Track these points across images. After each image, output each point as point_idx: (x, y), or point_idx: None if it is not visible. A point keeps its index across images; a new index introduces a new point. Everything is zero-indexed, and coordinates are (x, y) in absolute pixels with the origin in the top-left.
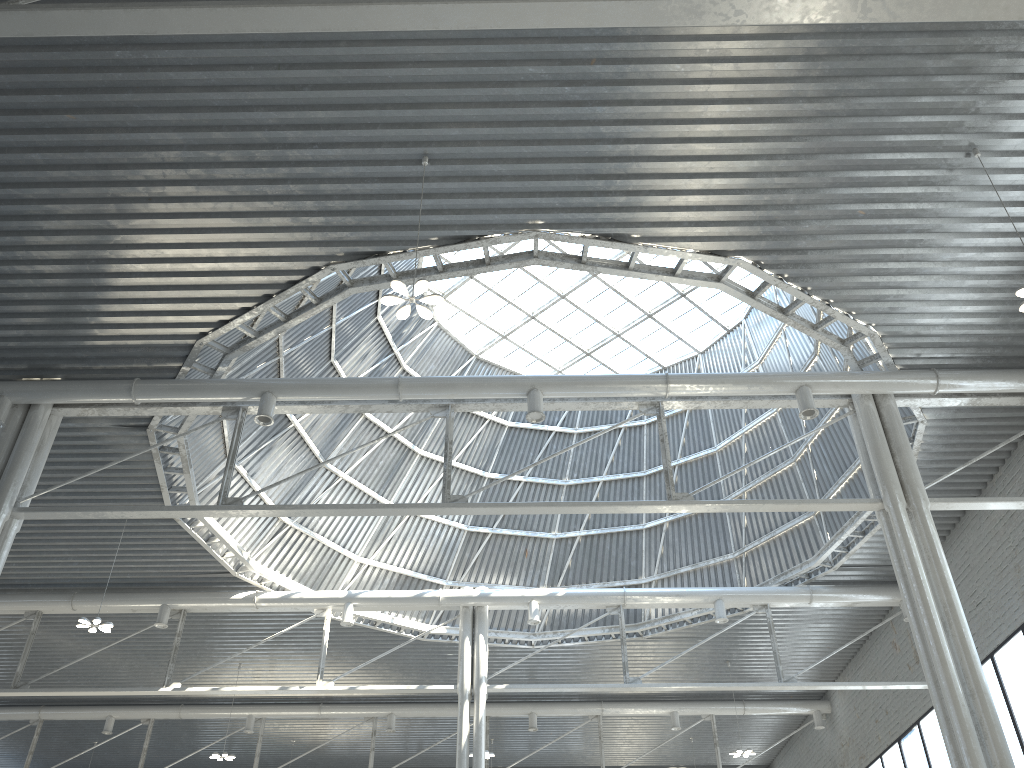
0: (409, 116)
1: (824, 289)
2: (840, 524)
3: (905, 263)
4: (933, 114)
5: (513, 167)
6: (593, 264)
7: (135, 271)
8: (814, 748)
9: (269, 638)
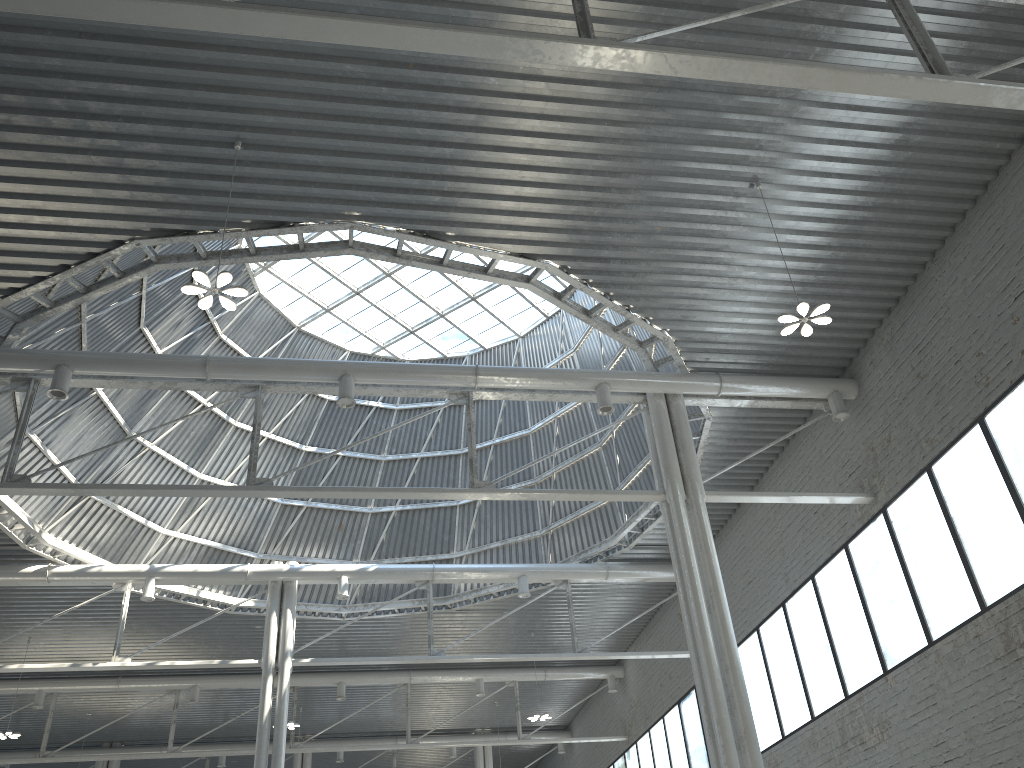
0: (222, 99)
1: (624, 295)
2: (637, 506)
3: (696, 277)
4: (723, 147)
5: (329, 159)
6: (408, 258)
7: None
8: (608, 709)
9: (61, 613)
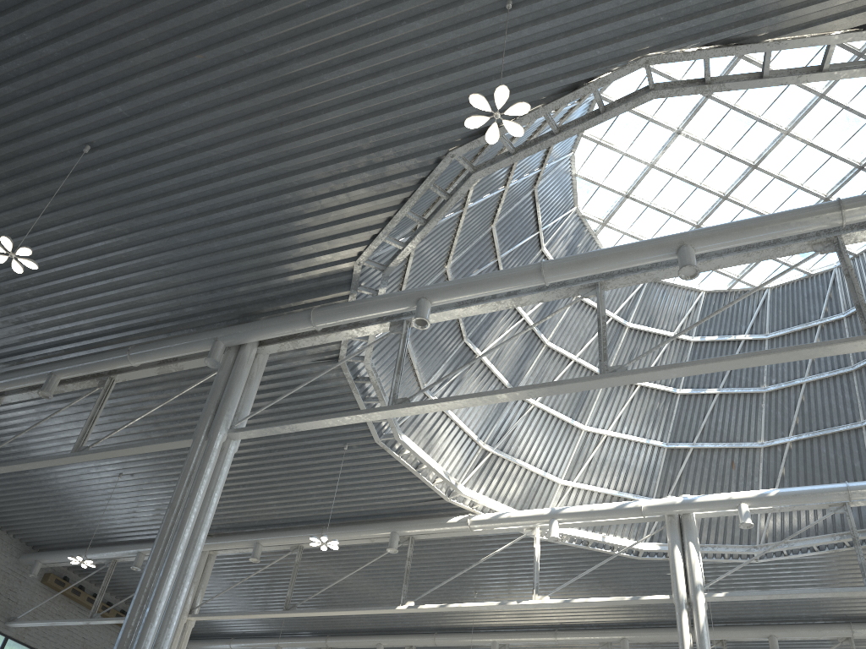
0: None
1: None
2: None
3: None
4: None
5: None
6: (720, 83)
7: (289, 202)
8: None
9: (486, 558)
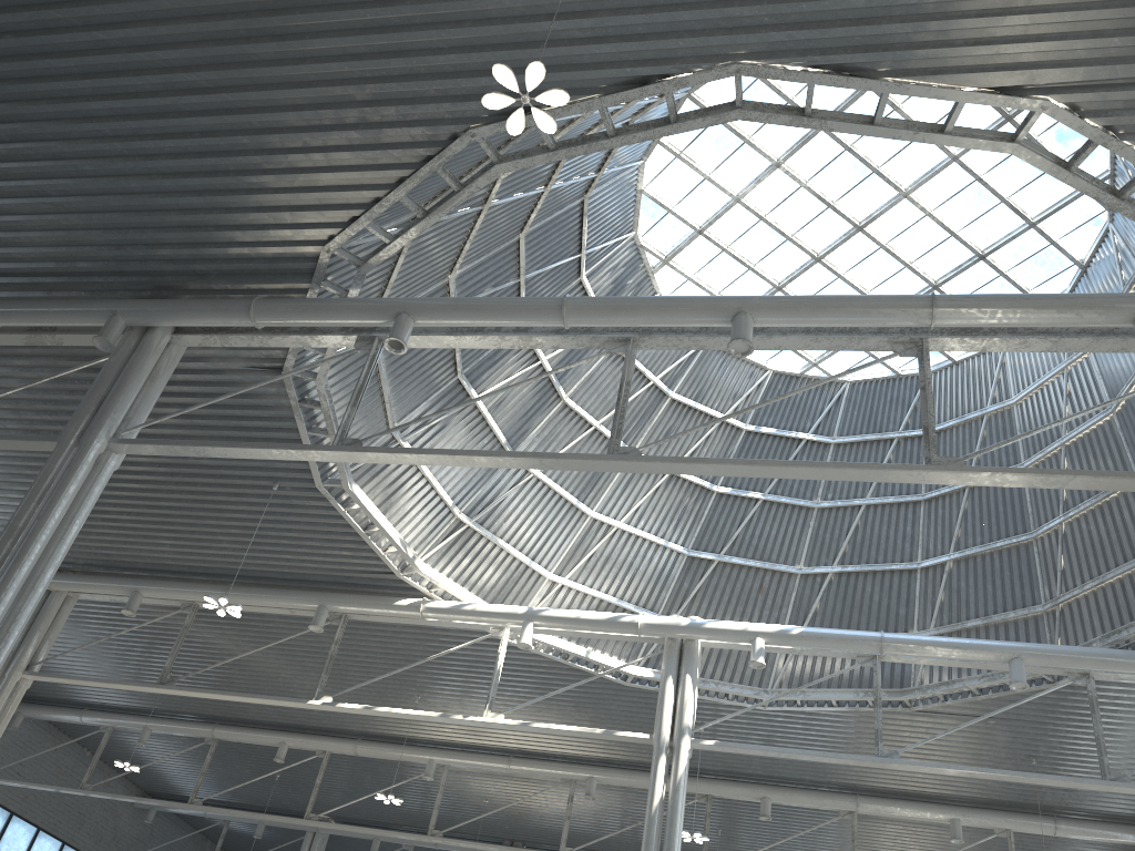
0: None
1: None
2: None
3: None
4: None
5: None
6: (822, 119)
7: (245, 148)
8: None
9: (435, 656)
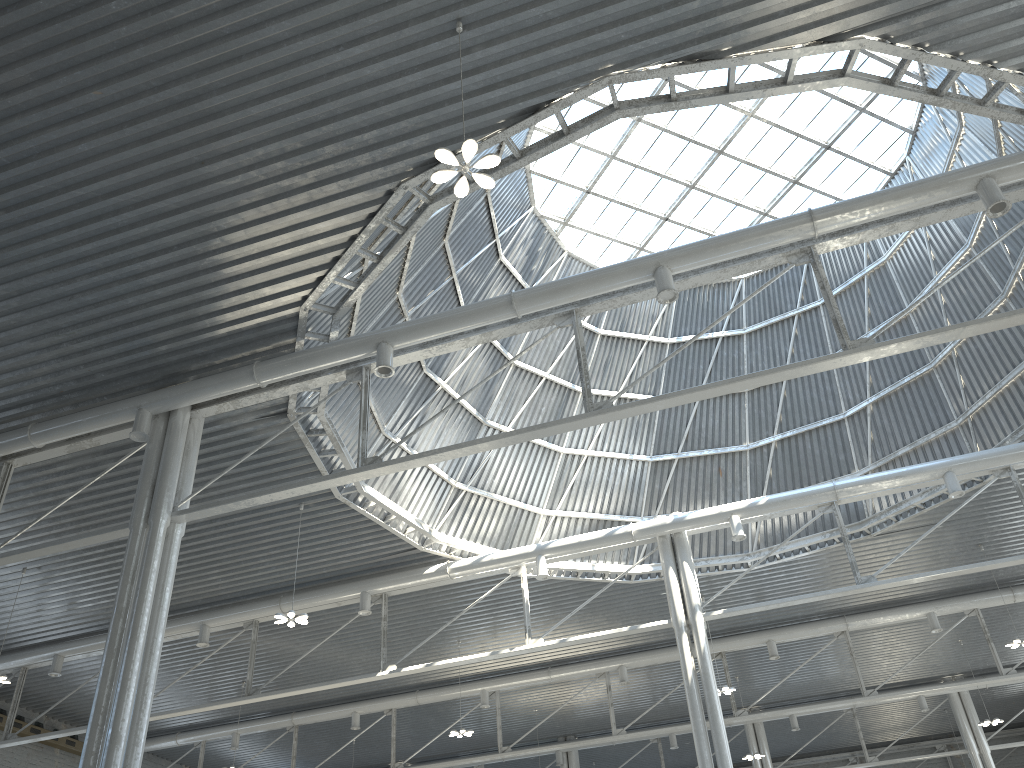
0: None
1: (981, 48)
2: None
3: None
4: None
5: (558, 4)
6: (686, 99)
7: (217, 247)
8: None
9: (470, 606)
